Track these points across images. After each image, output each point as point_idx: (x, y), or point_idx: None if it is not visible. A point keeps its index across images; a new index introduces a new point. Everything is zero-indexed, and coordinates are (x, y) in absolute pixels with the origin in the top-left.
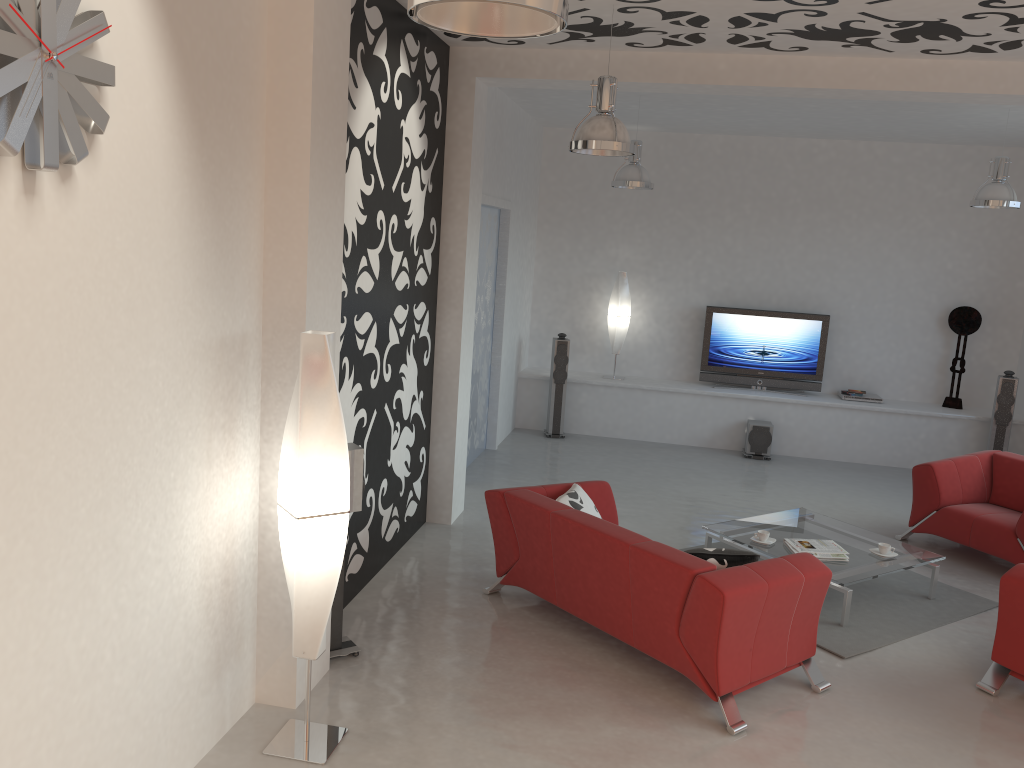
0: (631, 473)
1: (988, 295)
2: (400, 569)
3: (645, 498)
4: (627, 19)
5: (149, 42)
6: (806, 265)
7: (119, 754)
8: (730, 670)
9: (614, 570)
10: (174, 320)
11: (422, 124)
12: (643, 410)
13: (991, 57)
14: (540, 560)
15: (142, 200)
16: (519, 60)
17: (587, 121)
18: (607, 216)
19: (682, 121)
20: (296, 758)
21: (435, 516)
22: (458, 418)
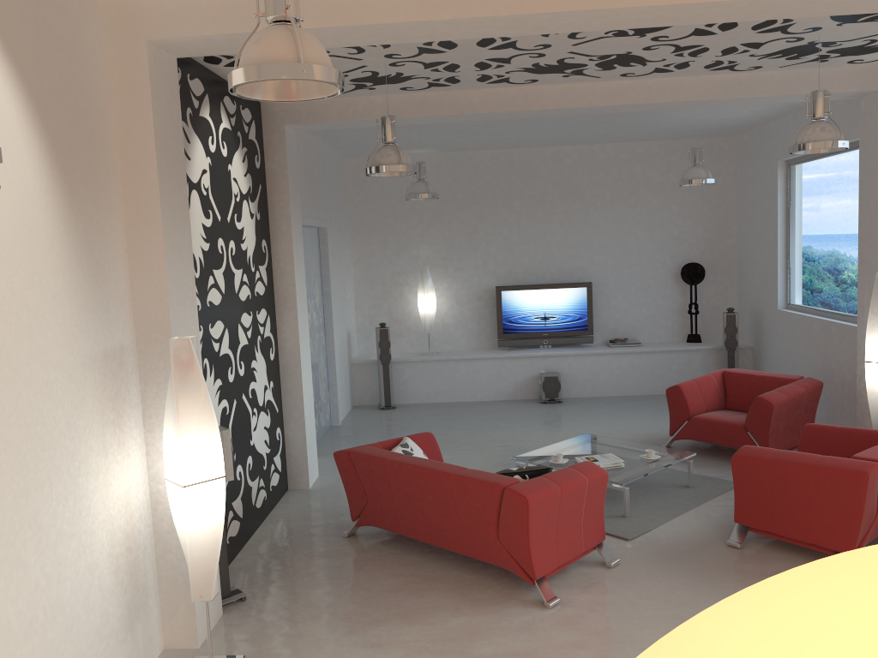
0: (453, 428)
1: (707, 252)
2: (271, 529)
3: (466, 445)
4: (398, 70)
5: (24, 126)
6: (568, 245)
7: None
8: (541, 558)
9: (443, 497)
10: (65, 340)
11: (245, 166)
12: (456, 376)
13: (671, 75)
14: (385, 500)
15: (31, 248)
16: (318, 108)
17: (377, 151)
18: (407, 224)
19: (455, 142)
20: None
21: (295, 483)
22: (304, 400)
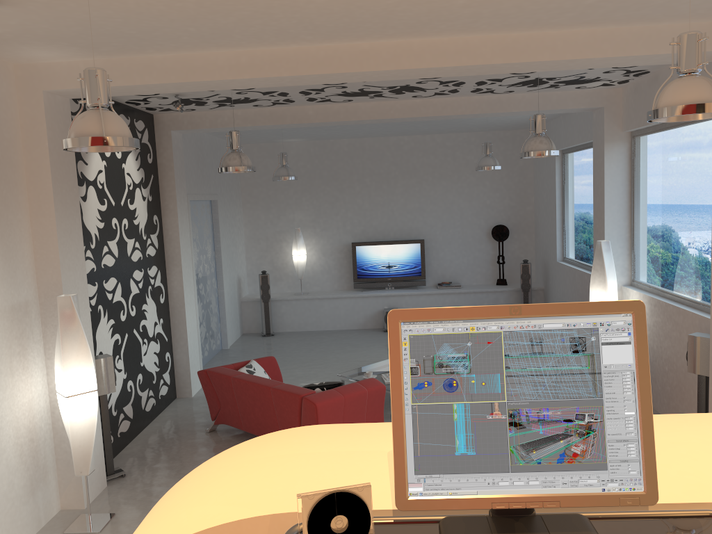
0: (311, 351)
1: (512, 216)
2: (157, 426)
3: (316, 364)
4: (244, 96)
5: None
6: (407, 211)
7: None
8: None
9: (266, 403)
10: None
11: (138, 163)
12: (321, 311)
13: (450, 96)
14: (231, 406)
15: None
16: (195, 118)
17: (226, 156)
18: (285, 195)
19: (317, 135)
20: (83, 532)
21: (182, 393)
22: (188, 332)
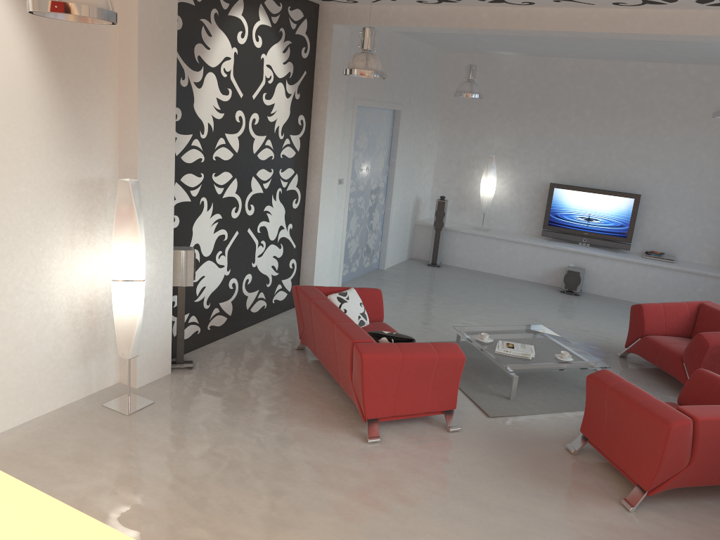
0: (463, 293)
1: None
2: (257, 329)
3: (457, 309)
4: None
5: (13, 22)
6: (629, 157)
7: (3, 385)
8: (375, 405)
9: (330, 338)
10: (39, 168)
11: (286, 56)
12: (496, 253)
13: (669, 7)
14: (310, 330)
15: (10, 105)
16: (359, 13)
17: (354, 56)
18: (487, 116)
19: (531, 49)
20: (116, 410)
21: None
22: (318, 243)
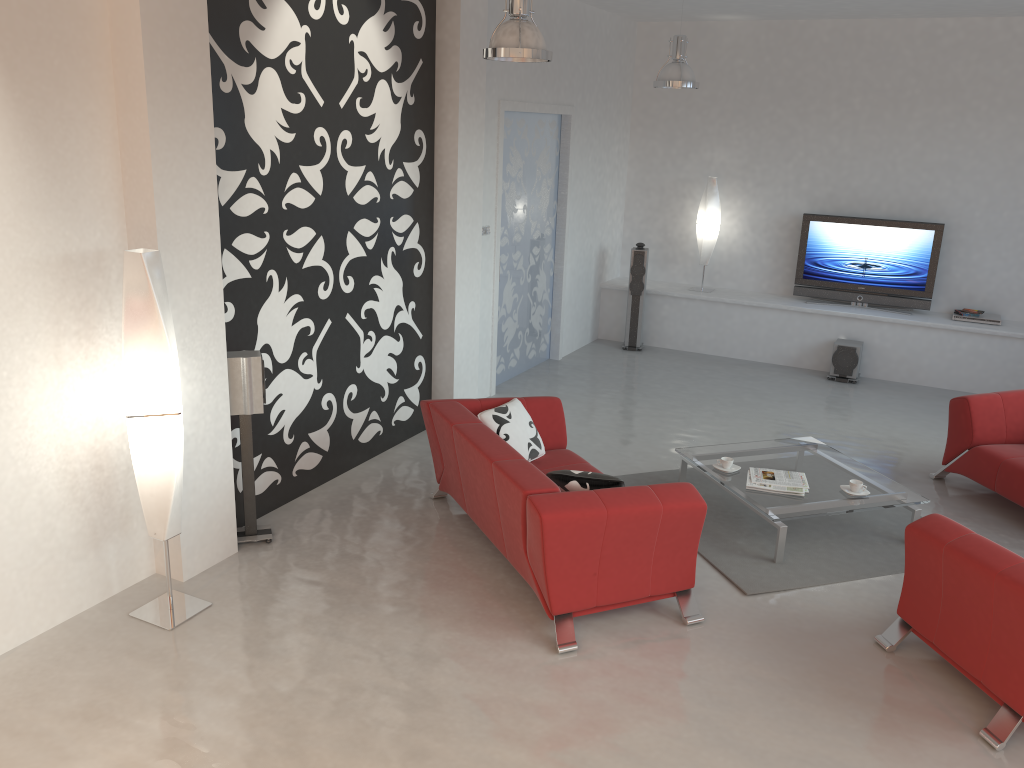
0: (682, 390)
1: None
2: (371, 469)
3: (674, 416)
4: None
5: None
6: (923, 166)
7: None
8: (566, 591)
9: (487, 485)
10: None
11: (390, 36)
12: (726, 325)
13: None
14: (453, 470)
15: None
16: None
17: (498, 27)
18: (702, 117)
19: (767, 8)
20: (151, 622)
21: None
22: (457, 329)
